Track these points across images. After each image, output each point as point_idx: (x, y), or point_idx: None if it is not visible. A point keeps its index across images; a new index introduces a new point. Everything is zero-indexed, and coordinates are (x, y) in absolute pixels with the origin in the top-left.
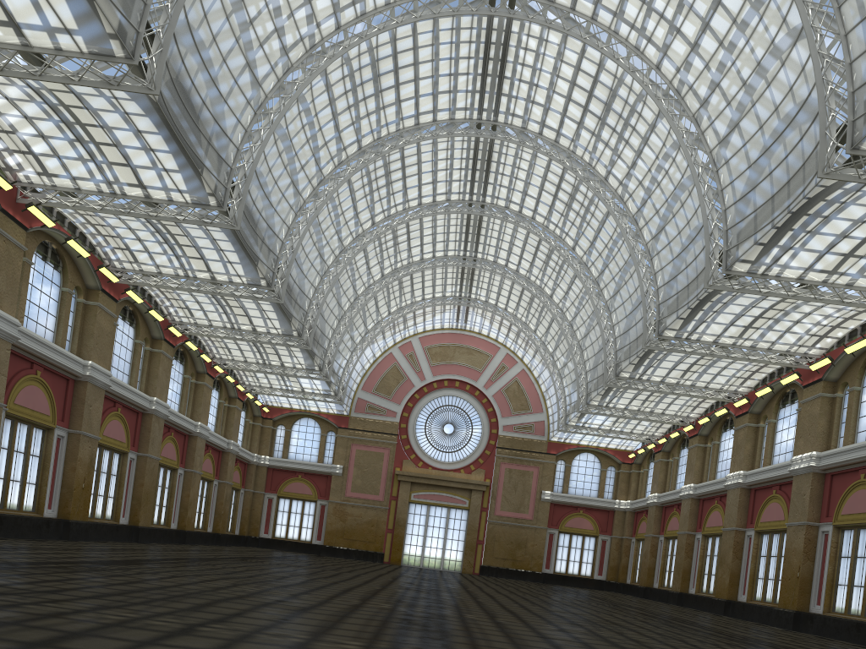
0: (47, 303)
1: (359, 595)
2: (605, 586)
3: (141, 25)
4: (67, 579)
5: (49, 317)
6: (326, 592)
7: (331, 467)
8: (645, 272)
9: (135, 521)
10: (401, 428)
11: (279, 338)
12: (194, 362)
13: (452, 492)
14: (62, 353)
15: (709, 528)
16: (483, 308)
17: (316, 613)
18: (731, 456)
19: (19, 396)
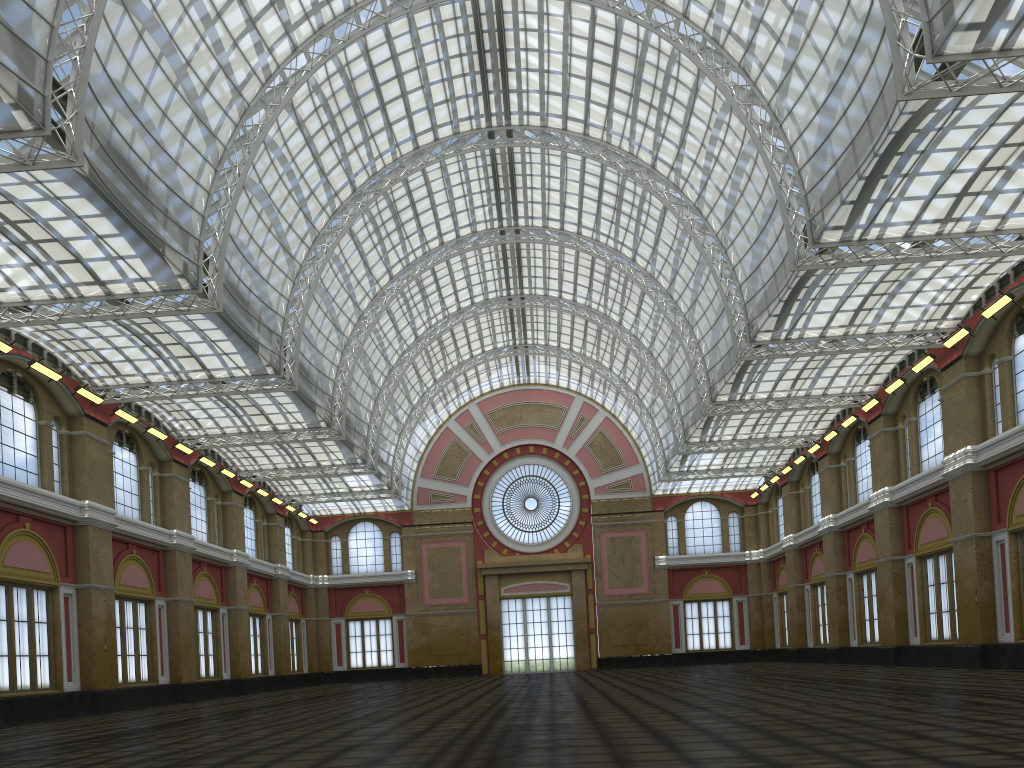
0: (24, 442)
1: (432, 718)
2: (750, 656)
3: (46, 87)
4: (63, 761)
5: (29, 458)
6: (391, 722)
7: (401, 575)
8: (722, 269)
9: (178, 678)
10: (475, 513)
11: (306, 433)
12: (215, 480)
13: (549, 577)
14: (51, 497)
15: (861, 564)
16: (544, 354)
17: (363, 750)
18: (871, 472)
19: (9, 556)
